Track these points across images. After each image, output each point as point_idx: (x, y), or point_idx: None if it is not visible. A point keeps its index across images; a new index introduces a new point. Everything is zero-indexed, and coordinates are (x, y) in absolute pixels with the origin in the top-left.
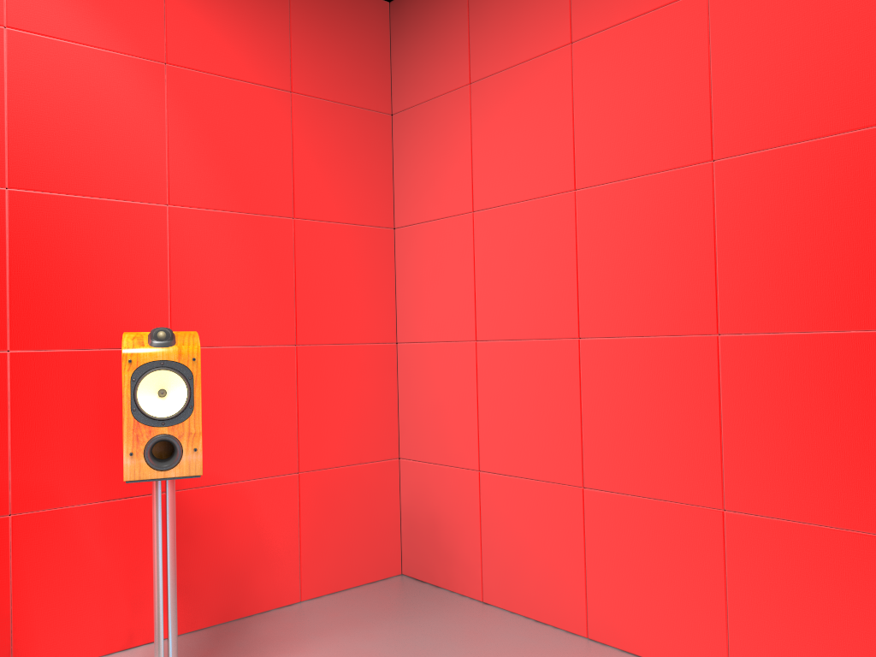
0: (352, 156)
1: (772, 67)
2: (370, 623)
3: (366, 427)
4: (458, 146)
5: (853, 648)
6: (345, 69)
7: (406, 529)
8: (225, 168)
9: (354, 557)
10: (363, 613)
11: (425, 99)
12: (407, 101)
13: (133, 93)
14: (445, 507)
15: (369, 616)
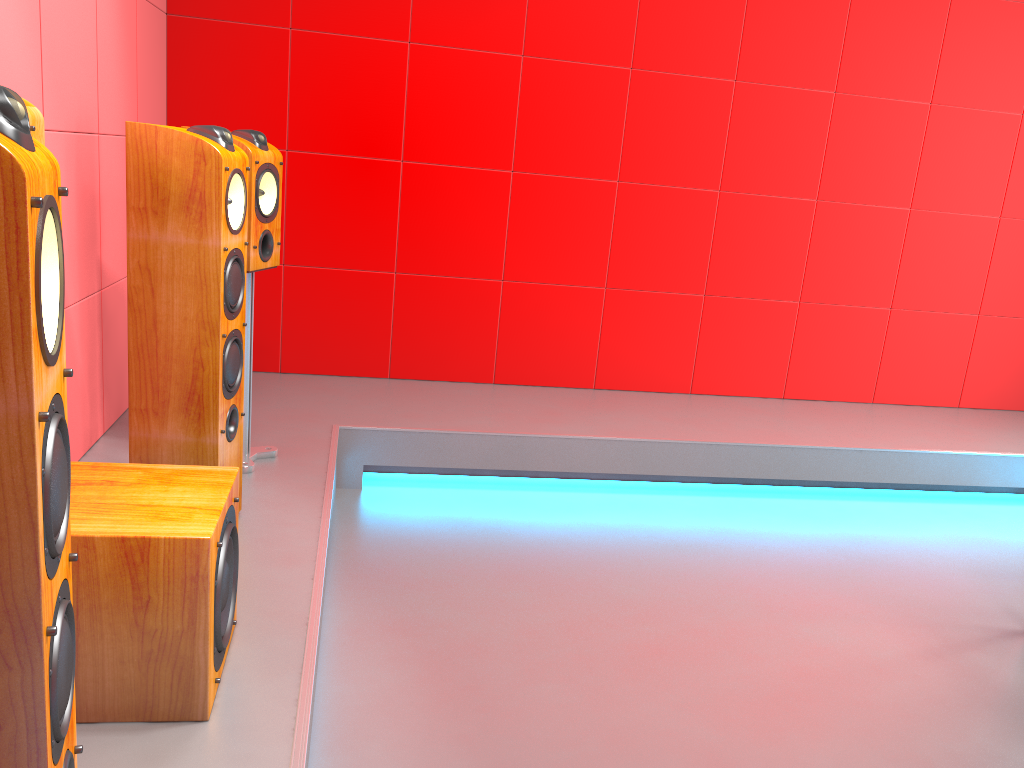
0: None
1: (568, 8)
2: None
3: None
4: None
5: (565, 346)
6: None
7: None
8: None
9: None
10: None
11: None
12: None
13: None
14: None
15: None
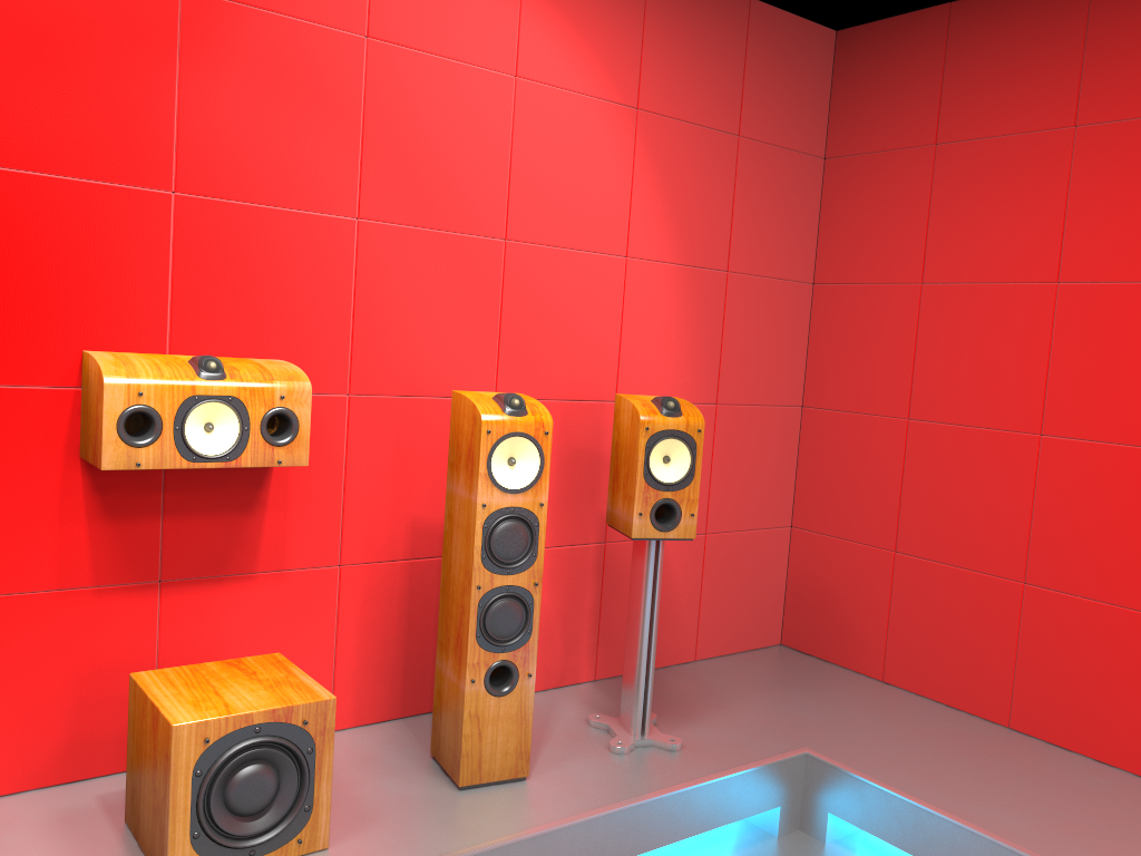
0: (784, 205)
1: None
2: (780, 689)
3: (766, 492)
4: (910, 209)
5: None
6: (788, 109)
7: (792, 600)
8: (675, 218)
9: (742, 622)
10: (766, 679)
11: (873, 150)
12: (848, 147)
13: (608, 141)
14: (845, 583)
15: (774, 682)
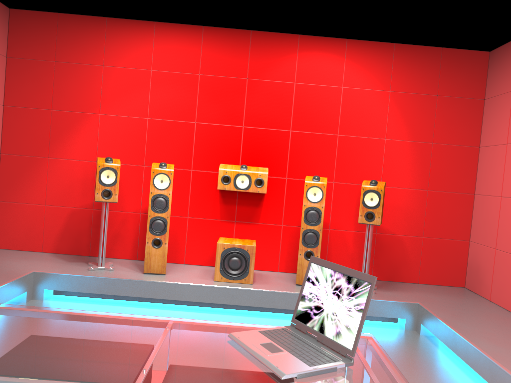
0: (462, 118)
1: None
2: (439, 293)
3: (455, 225)
4: (505, 116)
5: None
6: (463, 83)
7: (468, 270)
8: (407, 125)
9: (443, 274)
10: (438, 291)
11: (496, 95)
12: (490, 94)
13: (378, 102)
14: (482, 262)
15: (440, 292)
